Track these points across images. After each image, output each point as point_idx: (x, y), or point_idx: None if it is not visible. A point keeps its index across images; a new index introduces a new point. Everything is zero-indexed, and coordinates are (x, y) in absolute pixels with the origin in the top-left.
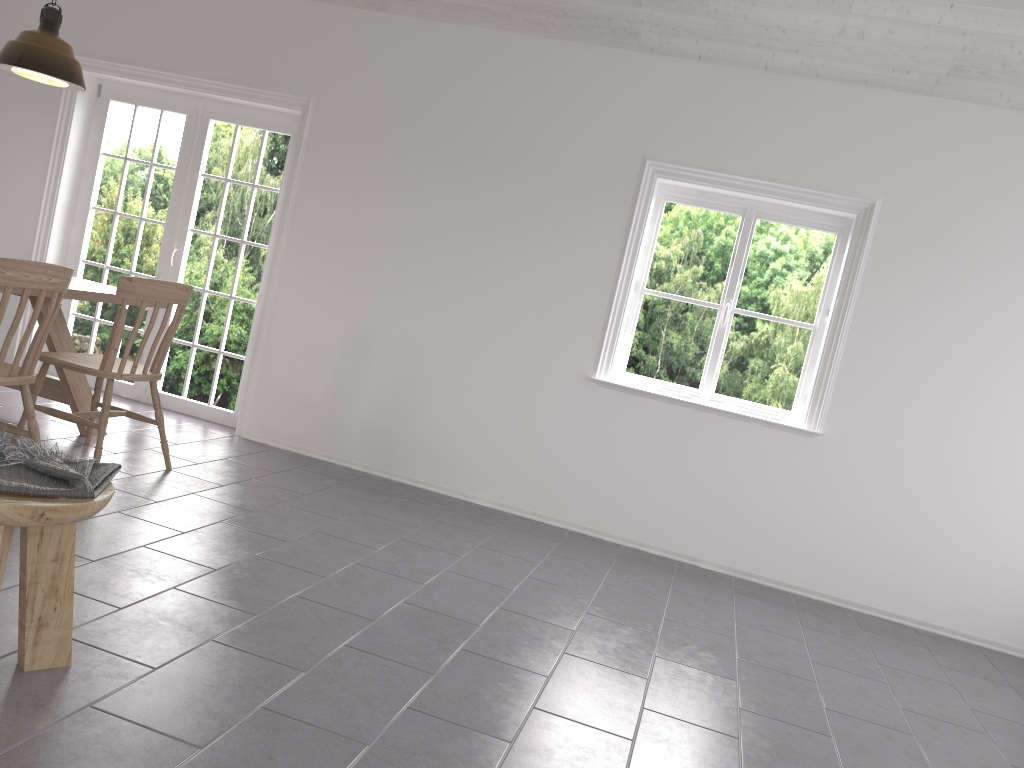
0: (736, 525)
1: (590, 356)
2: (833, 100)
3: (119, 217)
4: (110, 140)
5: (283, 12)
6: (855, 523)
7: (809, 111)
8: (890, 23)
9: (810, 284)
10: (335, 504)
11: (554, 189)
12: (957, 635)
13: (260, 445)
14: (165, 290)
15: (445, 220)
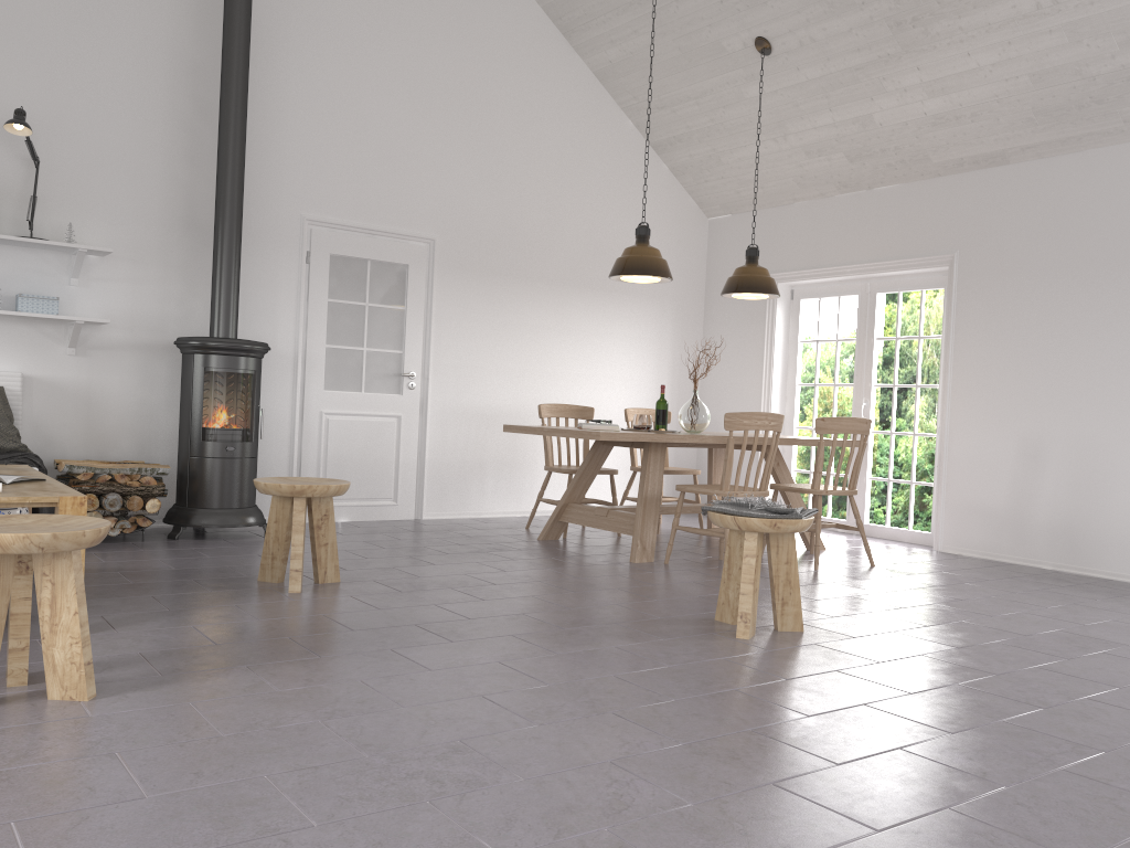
0: None
1: None
2: None
3: (818, 387)
4: (804, 330)
5: (920, 192)
6: None
7: None
8: None
9: None
10: (1015, 585)
11: None
12: None
13: (954, 555)
14: (849, 424)
15: (1094, 326)
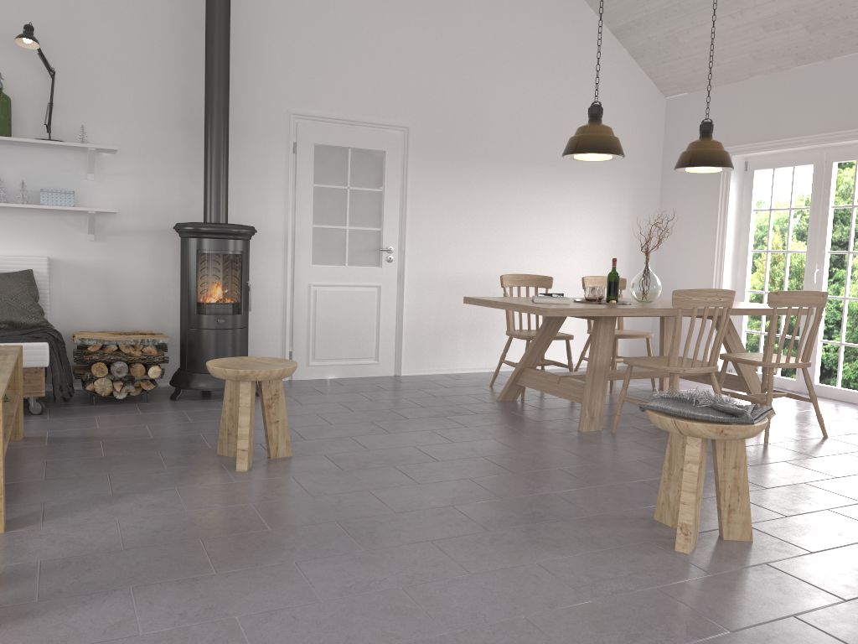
0: None
1: None
2: None
3: (770, 254)
4: (757, 199)
5: None
6: None
7: None
8: None
9: None
10: None
11: None
12: None
13: None
14: (804, 297)
15: None
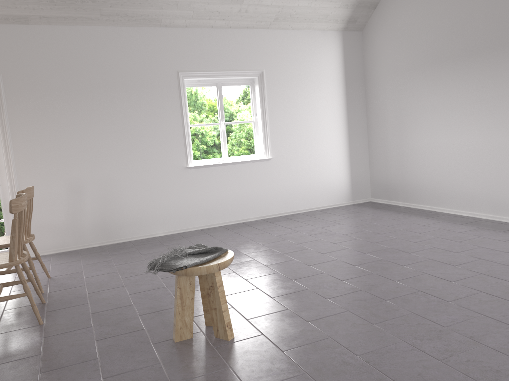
0: (256, 201)
1: (183, 158)
2: (238, 36)
3: None
4: None
5: None
6: (290, 184)
7: (231, 41)
8: (256, 6)
9: (247, 106)
10: (129, 257)
11: (144, 93)
12: (327, 207)
13: (43, 256)
14: (32, 191)
15: (98, 119)
